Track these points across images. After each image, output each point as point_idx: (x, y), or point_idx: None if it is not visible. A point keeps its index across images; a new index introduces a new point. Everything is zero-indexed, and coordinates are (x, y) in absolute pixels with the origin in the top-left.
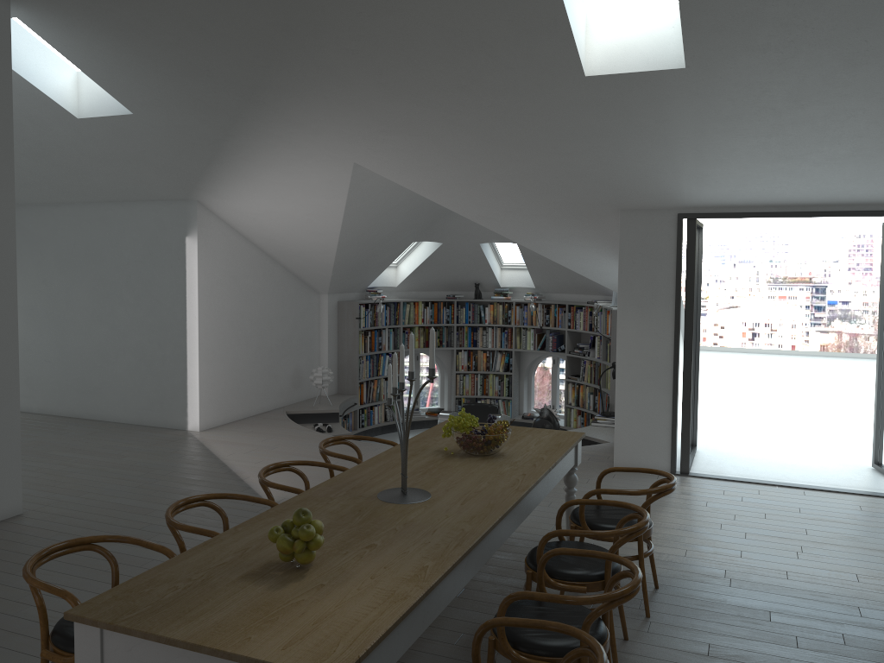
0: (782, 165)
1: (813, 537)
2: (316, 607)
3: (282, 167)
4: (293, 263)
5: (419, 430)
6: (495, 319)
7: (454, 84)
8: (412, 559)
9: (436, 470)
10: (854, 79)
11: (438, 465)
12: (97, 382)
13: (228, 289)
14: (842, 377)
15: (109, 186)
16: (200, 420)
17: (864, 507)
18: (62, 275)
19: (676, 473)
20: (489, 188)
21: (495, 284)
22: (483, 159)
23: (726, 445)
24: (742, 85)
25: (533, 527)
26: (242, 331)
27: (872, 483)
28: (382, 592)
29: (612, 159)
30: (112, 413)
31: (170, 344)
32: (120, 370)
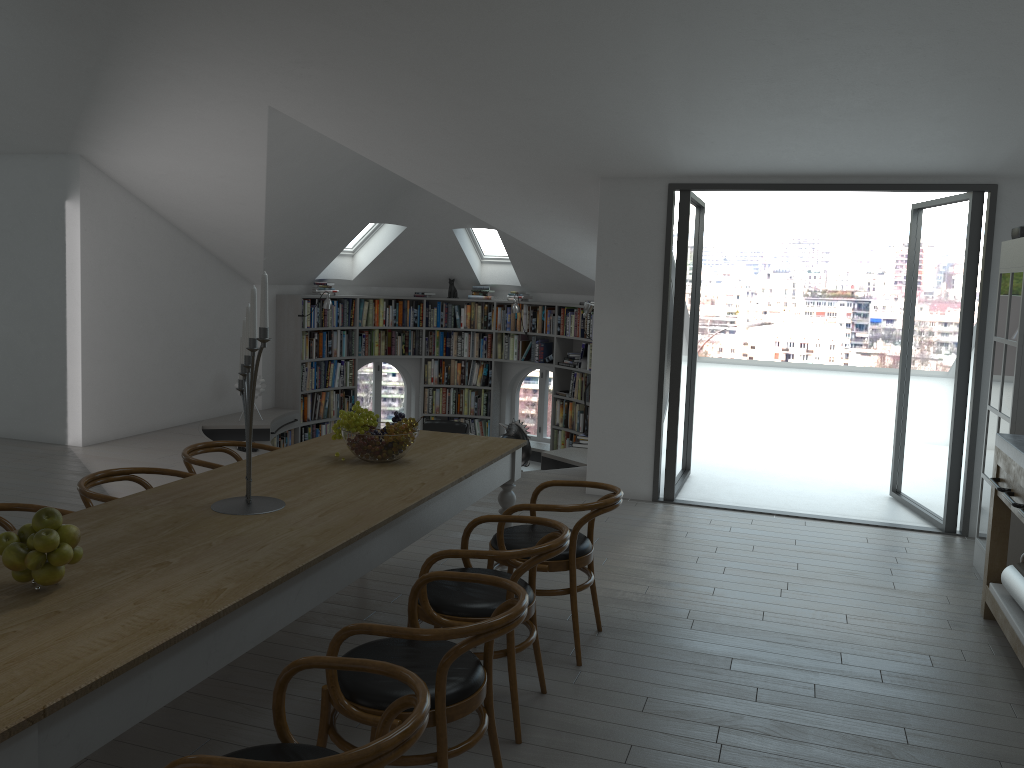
0: (788, 121)
1: (804, 572)
2: (27, 641)
3: (180, 111)
4: (214, 243)
5: None
6: (473, 323)
7: None
8: (209, 581)
9: (310, 477)
10: (866, 5)
11: (317, 472)
12: None
13: (124, 270)
14: (869, 396)
15: None
16: (84, 433)
17: (872, 539)
18: None
19: (659, 500)
20: (439, 145)
21: (474, 280)
22: (427, 104)
23: (726, 470)
24: (734, 8)
25: None
26: (143, 324)
27: (886, 513)
28: (139, 622)
29: (585, 108)
30: None
31: (46, 337)
32: None
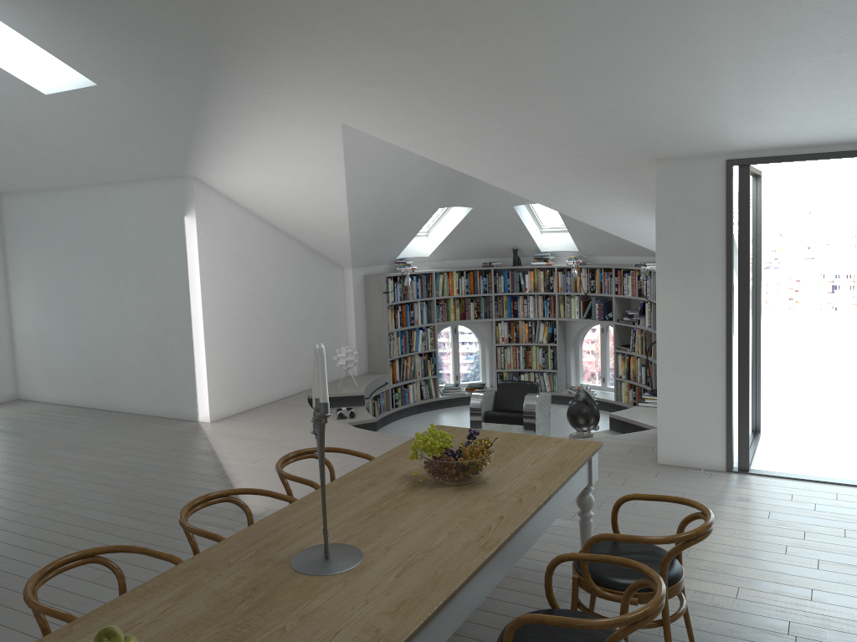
0: None
1: None
2: None
3: (268, 134)
4: (308, 238)
5: (458, 407)
6: (536, 287)
7: (431, 17)
8: None
9: (389, 510)
10: None
11: (396, 502)
12: (110, 372)
13: (235, 270)
14: None
15: (103, 166)
16: (211, 411)
17: None
18: (71, 262)
19: (733, 470)
20: (497, 143)
21: (535, 249)
22: (484, 109)
23: (797, 430)
24: None
25: (548, 552)
26: (254, 313)
27: None
28: None
29: (638, 97)
30: (127, 404)
31: (176, 331)
32: (131, 359)
